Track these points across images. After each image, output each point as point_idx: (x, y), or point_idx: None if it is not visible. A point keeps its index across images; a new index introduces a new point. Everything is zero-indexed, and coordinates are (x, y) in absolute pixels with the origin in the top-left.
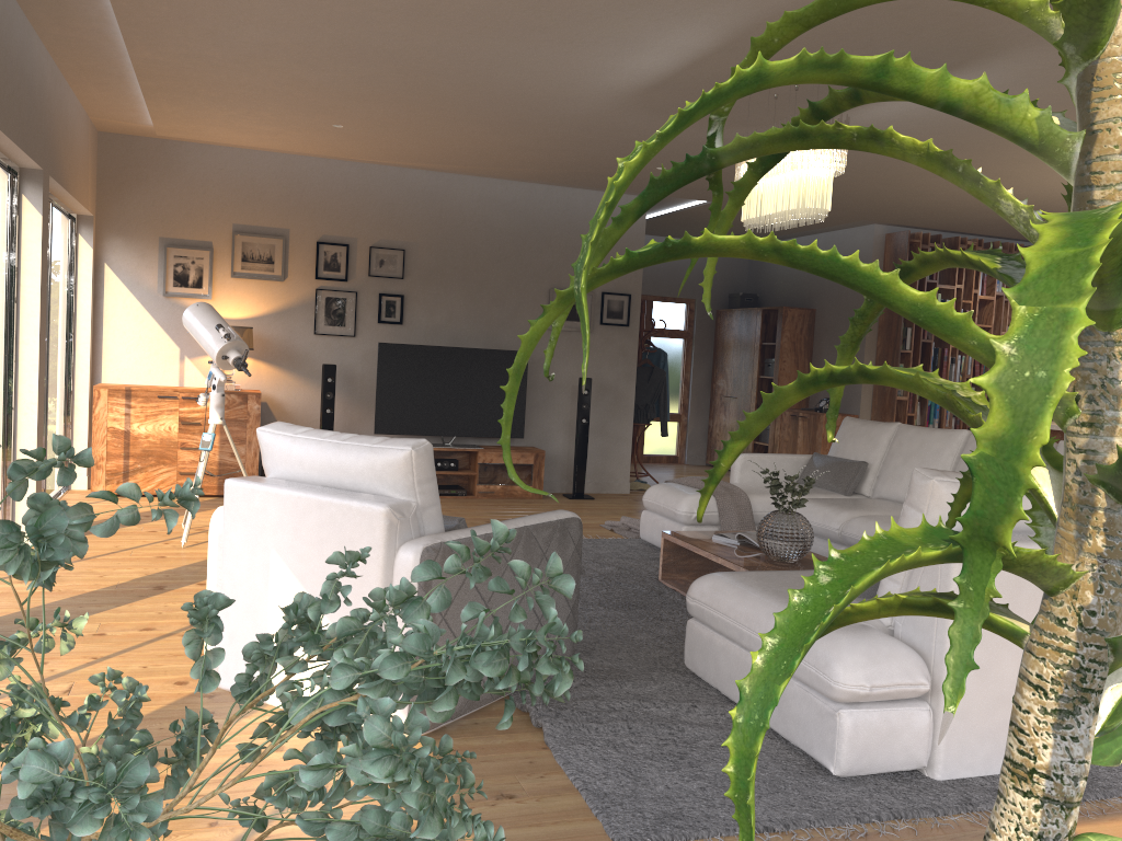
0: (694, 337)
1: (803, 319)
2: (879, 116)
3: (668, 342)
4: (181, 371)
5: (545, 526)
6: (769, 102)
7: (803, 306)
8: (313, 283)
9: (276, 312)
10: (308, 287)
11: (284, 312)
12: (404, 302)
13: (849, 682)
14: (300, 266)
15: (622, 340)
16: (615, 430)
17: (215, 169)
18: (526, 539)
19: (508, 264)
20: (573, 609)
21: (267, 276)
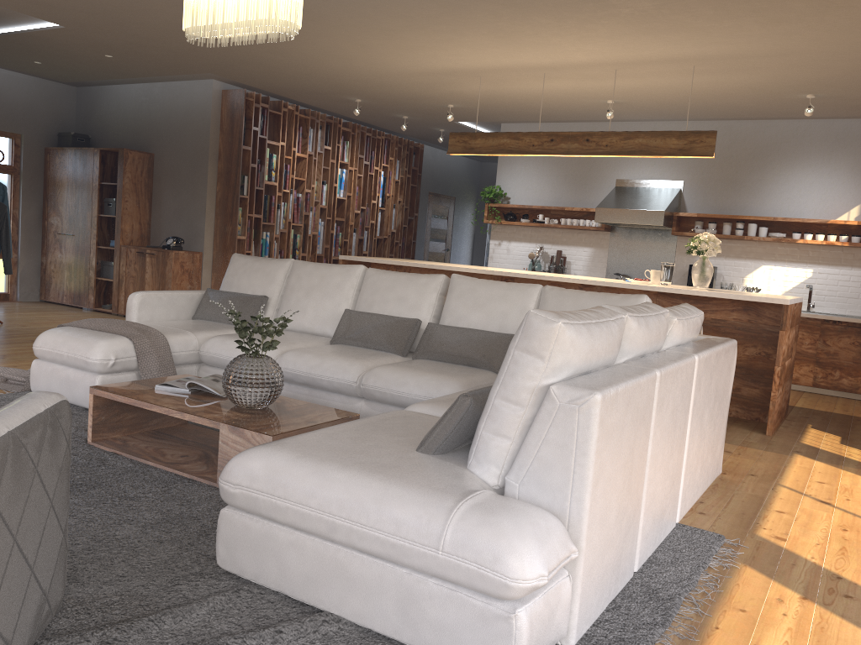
0: (22, 173)
1: (143, 162)
2: None
3: None
4: None
5: (34, 424)
6: None
7: (141, 150)
8: None
9: None
10: None
11: None
12: None
13: (530, 576)
14: None
15: None
16: None
17: None
18: (14, 453)
19: None
20: (66, 531)
21: None
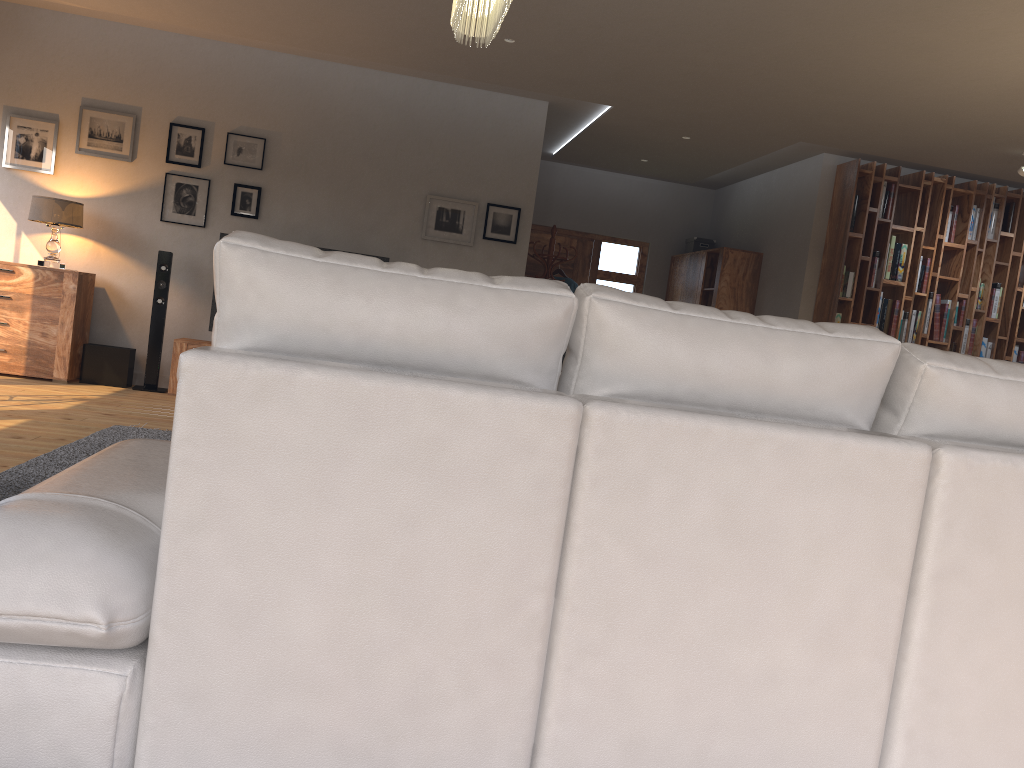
0: (644, 283)
1: (747, 263)
2: None
3: (616, 286)
4: (17, 247)
5: None
6: None
7: (753, 250)
8: (164, 166)
9: (122, 194)
10: (158, 170)
11: (130, 195)
12: (262, 196)
13: None
14: (151, 148)
15: (508, 258)
16: None
17: (67, 38)
18: None
19: (382, 164)
20: None
21: (114, 155)
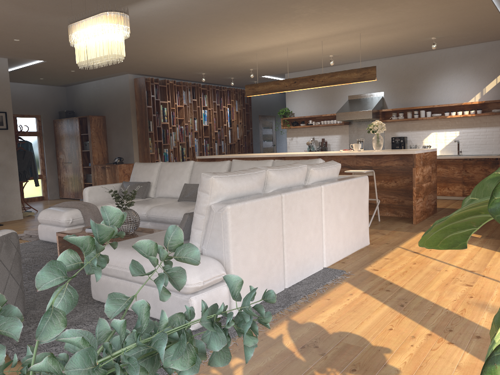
0: (43, 135)
1: (100, 121)
2: (136, 14)
3: (29, 138)
4: None
5: None
6: (81, 1)
7: (99, 115)
8: None
9: None
10: None
11: None
12: None
13: (193, 283)
14: None
15: (5, 137)
16: (9, 186)
17: None
18: None
19: None
20: (21, 285)
21: None
